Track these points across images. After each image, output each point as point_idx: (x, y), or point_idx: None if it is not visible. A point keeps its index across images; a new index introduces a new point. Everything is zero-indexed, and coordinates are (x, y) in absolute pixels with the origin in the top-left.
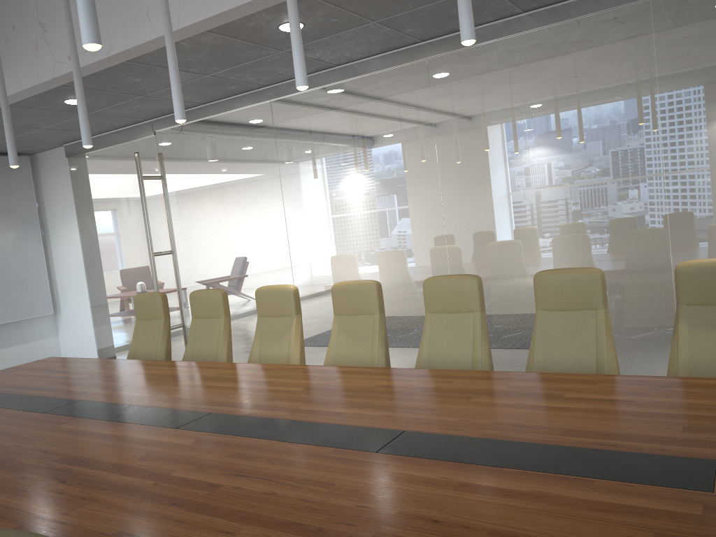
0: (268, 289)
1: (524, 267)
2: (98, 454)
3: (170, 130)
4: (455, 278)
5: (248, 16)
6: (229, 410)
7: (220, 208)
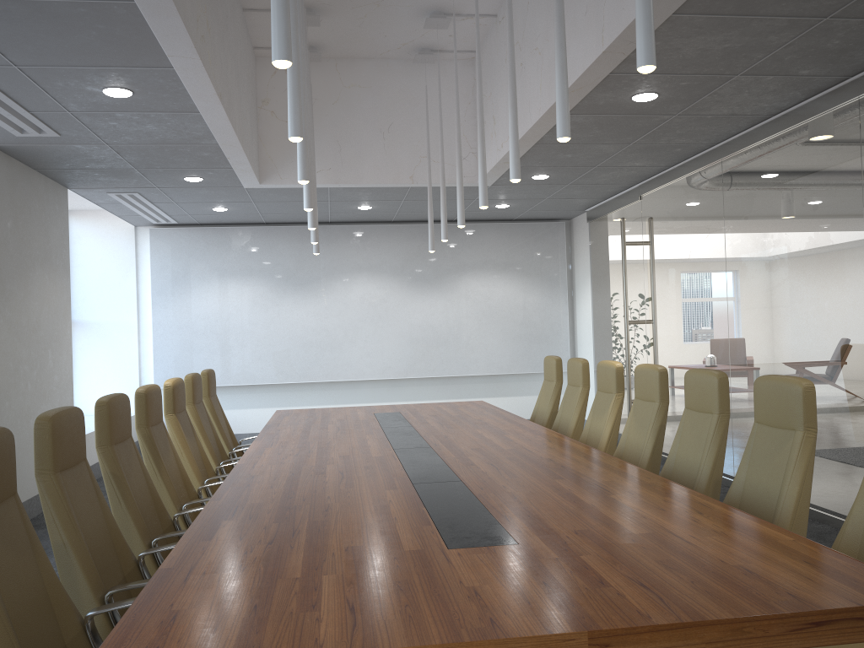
0: (602, 364)
1: None
2: (336, 450)
3: (650, 194)
4: (702, 373)
5: (587, 98)
6: (439, 448)
7: (679, 278)
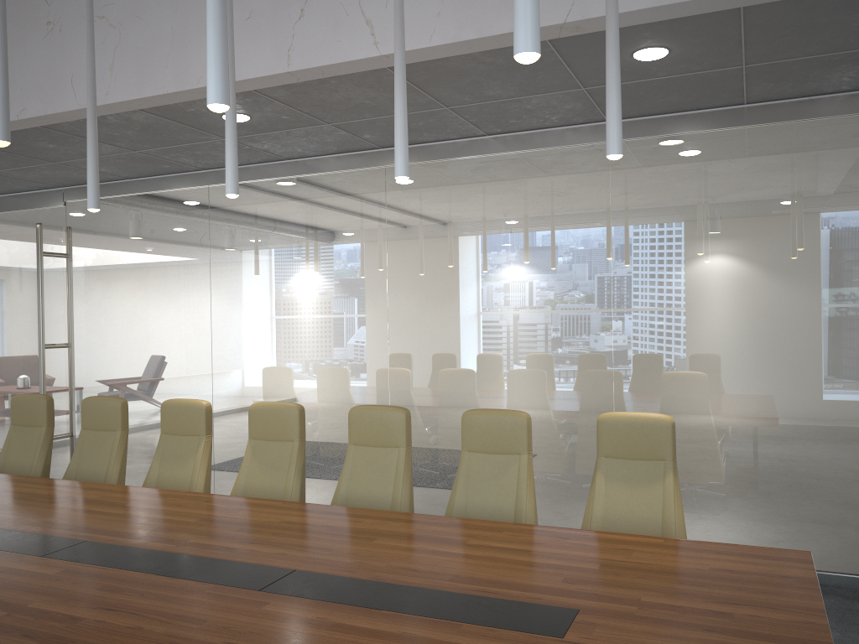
0: (177, 403)
1: (468, 401)
2: None
3: (85, 202)
4: (383, 409)
5: (188, 102)
6: (108, 539)
7: (135, 300)
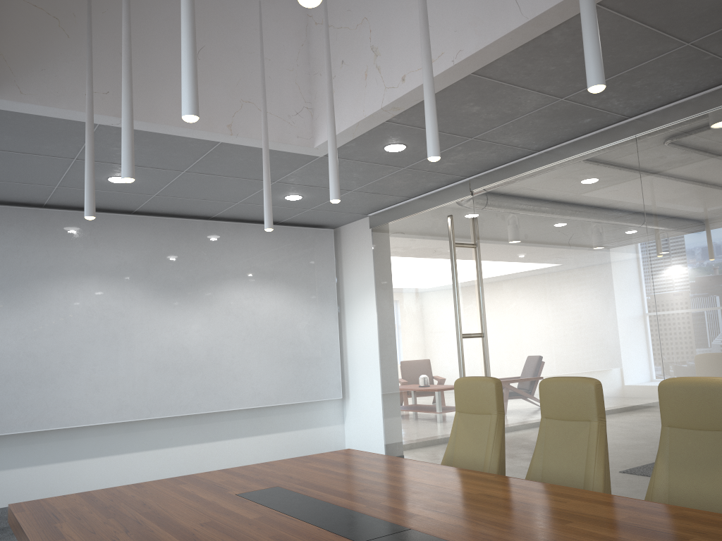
0: (686, 383)
1: None
2: None
3: (492, 188)
4: None
5: None
6: None
7: (553, 280)
